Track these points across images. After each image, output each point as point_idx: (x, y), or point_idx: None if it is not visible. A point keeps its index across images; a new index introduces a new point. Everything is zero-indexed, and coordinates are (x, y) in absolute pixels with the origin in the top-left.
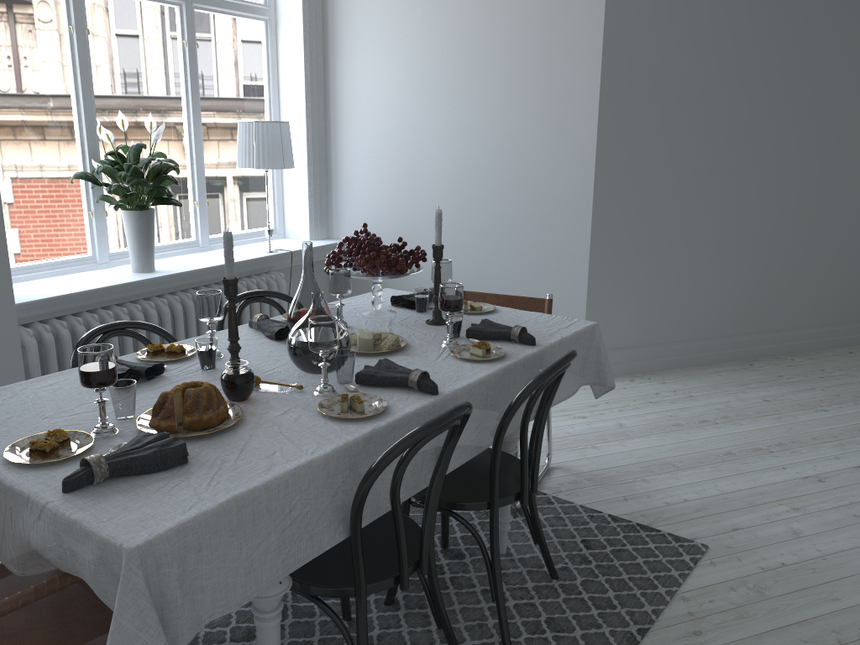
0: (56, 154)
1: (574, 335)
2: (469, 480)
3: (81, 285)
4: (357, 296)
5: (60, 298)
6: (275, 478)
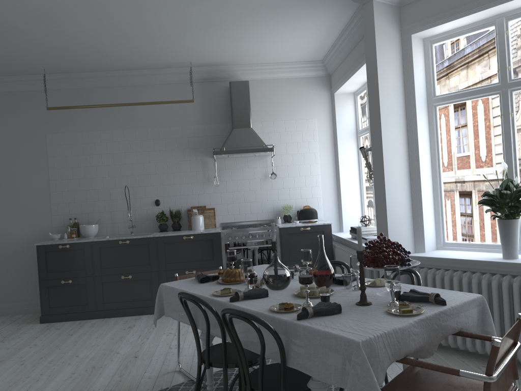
0: (490, 186)
1: (322, 332)
2: (272, 376)
3: (456, 256)
4: (442, 289)
5: (433, 258)
6: (180, 289)
